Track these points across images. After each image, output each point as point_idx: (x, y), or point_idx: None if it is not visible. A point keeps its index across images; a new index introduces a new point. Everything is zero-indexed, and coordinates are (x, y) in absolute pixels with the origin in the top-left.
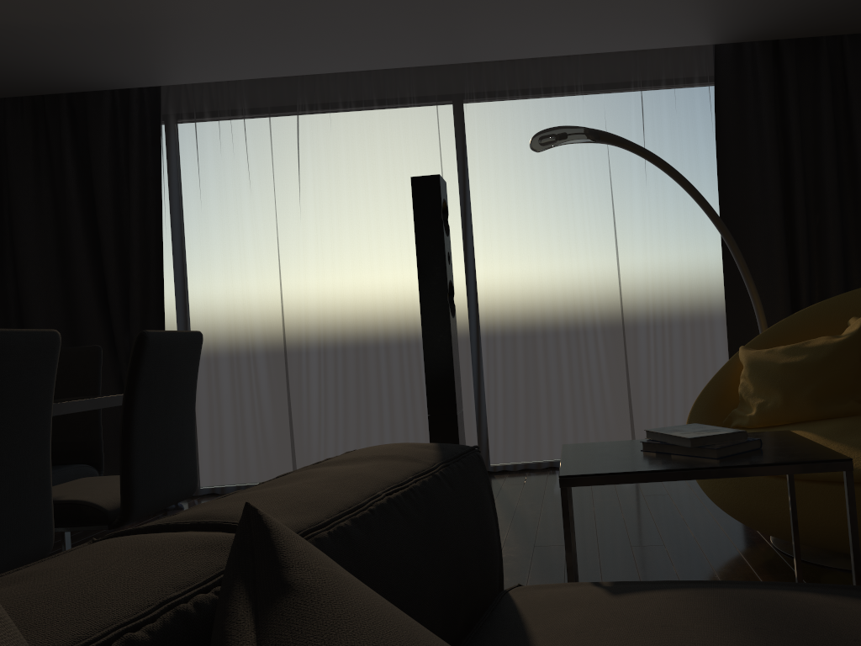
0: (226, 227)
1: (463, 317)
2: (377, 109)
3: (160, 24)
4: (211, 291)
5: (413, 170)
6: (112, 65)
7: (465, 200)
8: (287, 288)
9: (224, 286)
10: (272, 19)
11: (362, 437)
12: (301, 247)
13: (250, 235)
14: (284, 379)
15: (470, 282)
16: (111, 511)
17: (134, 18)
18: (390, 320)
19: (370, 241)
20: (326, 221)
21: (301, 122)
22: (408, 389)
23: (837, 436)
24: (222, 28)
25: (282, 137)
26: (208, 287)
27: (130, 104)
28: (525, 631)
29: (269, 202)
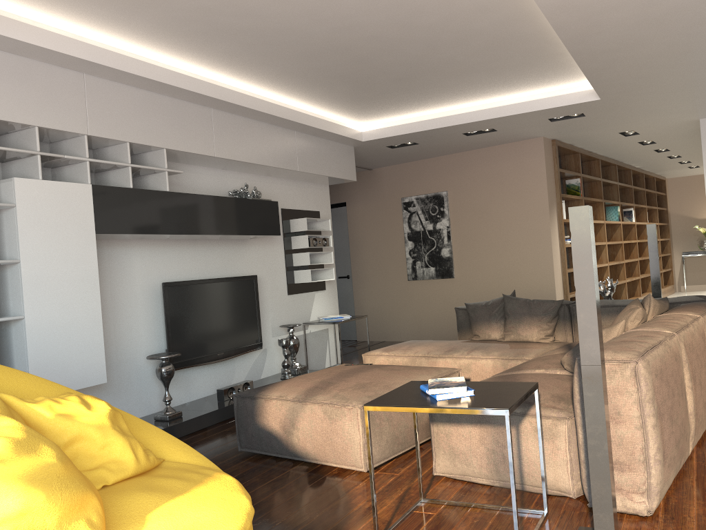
0: None
1: None
2: None
3: None
4: None
5: None
6: None
7: None
8: None
9: None
10: None
11: None
12: None
13: None
14: None
15: None
16: None
17: None
18: None
19: None
20: None
21: None
22: None
23: (172, 492)
24: None
25: None
26: None
27: None
28: (572, 393)
29: None
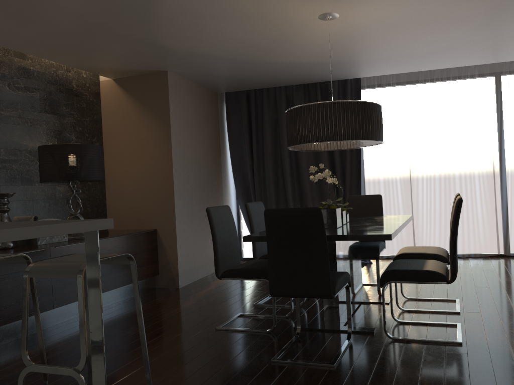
0: (384, 138)
1: (499, 181)
2: (457, 81)
3: (392, 57)
4: (378, 167)
5: (475, 110)
6: (356, 71)
7: (501, 124)
8: (412, 166)
9: (382, 165)
10: (441, 52)
11: (447, 236)
12: (419, 147)
13: (395, 142)
14: (410, 208)
15: (503, 164)
16: (447, 258)
17: (385, 56)
18: (462, 182)
19: (452, 144)
20: (431, 135)
21: (420, 88)
22: (470, 214)
23: None
24: (417, 56)
25: (411, 96)
26: (377, 165)
27: (347, 84)
28: None
29: (404, 126)
